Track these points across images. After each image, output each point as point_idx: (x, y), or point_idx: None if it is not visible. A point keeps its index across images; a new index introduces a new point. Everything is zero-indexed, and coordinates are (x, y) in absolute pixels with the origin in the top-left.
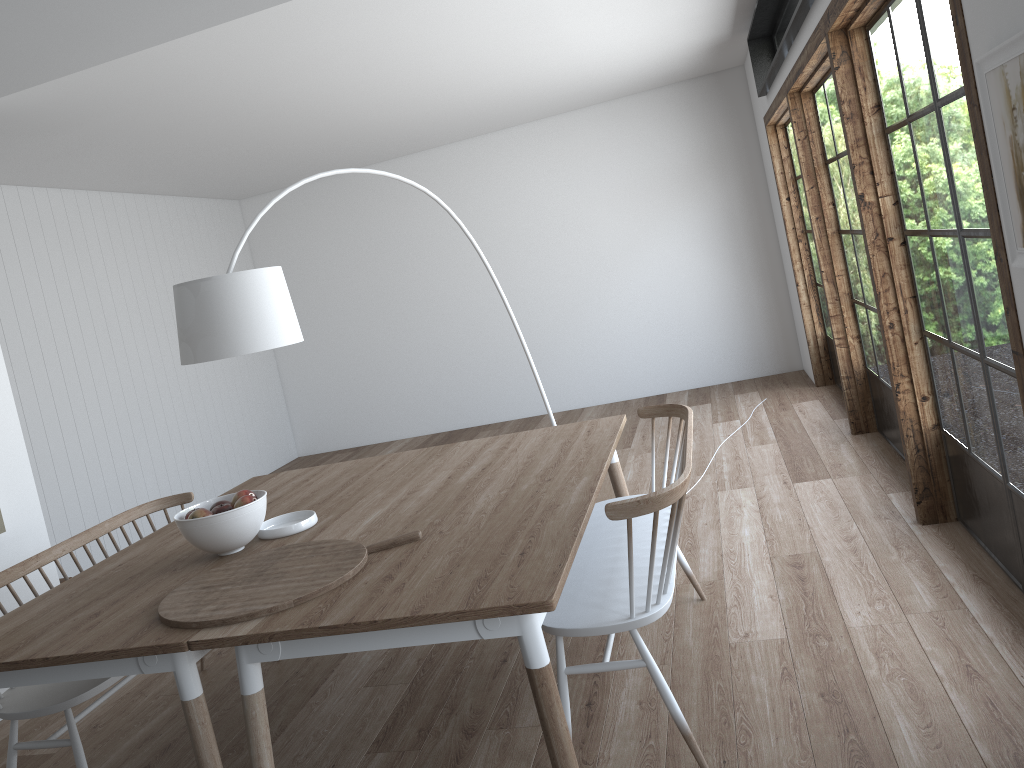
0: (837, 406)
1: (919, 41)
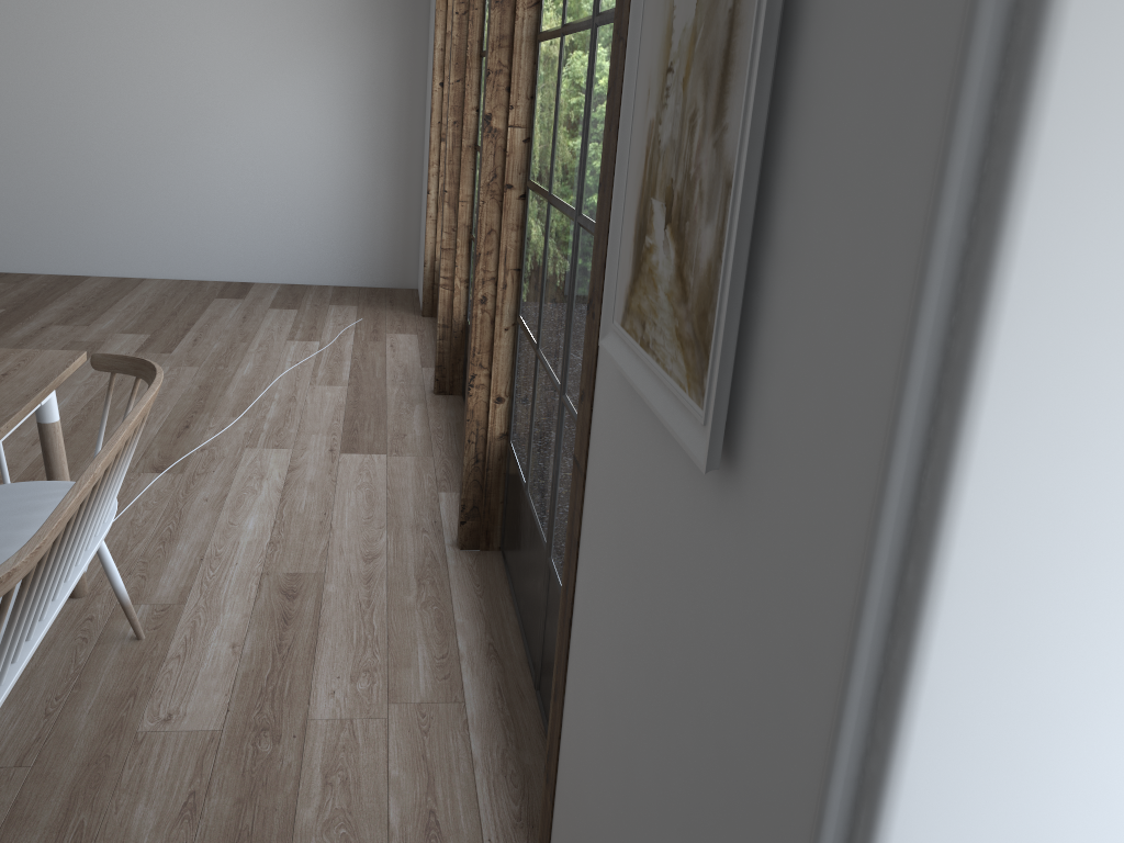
0: (433, 349)
1: None
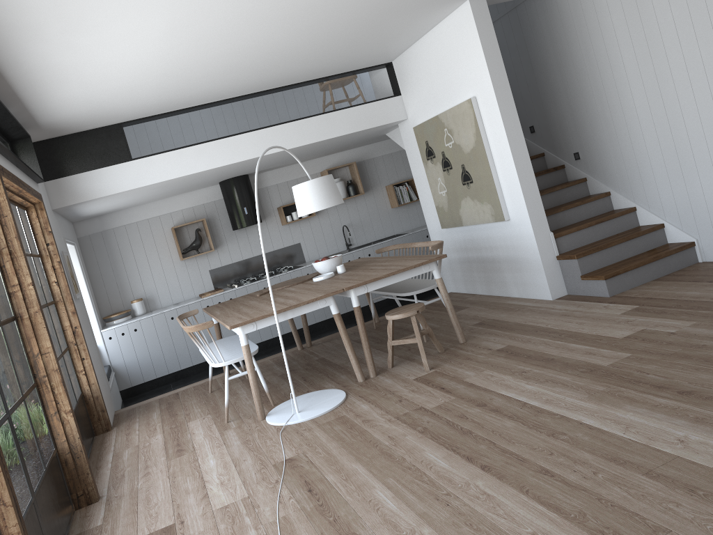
0: None
1: None
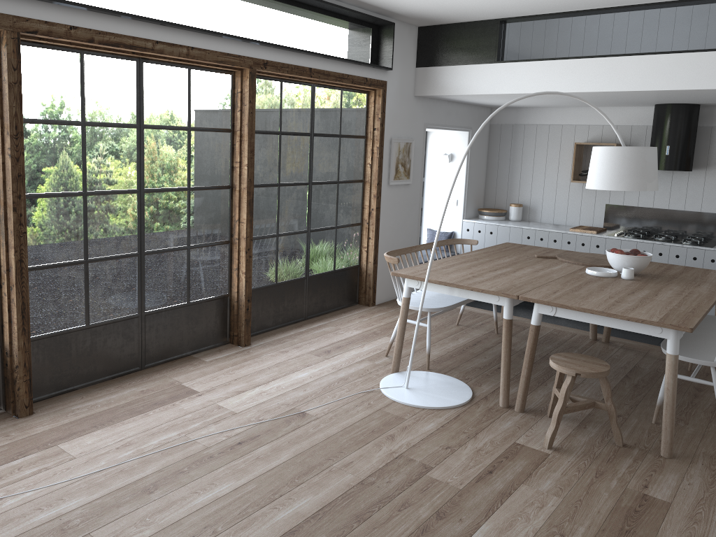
0: None
1: (307, 108)
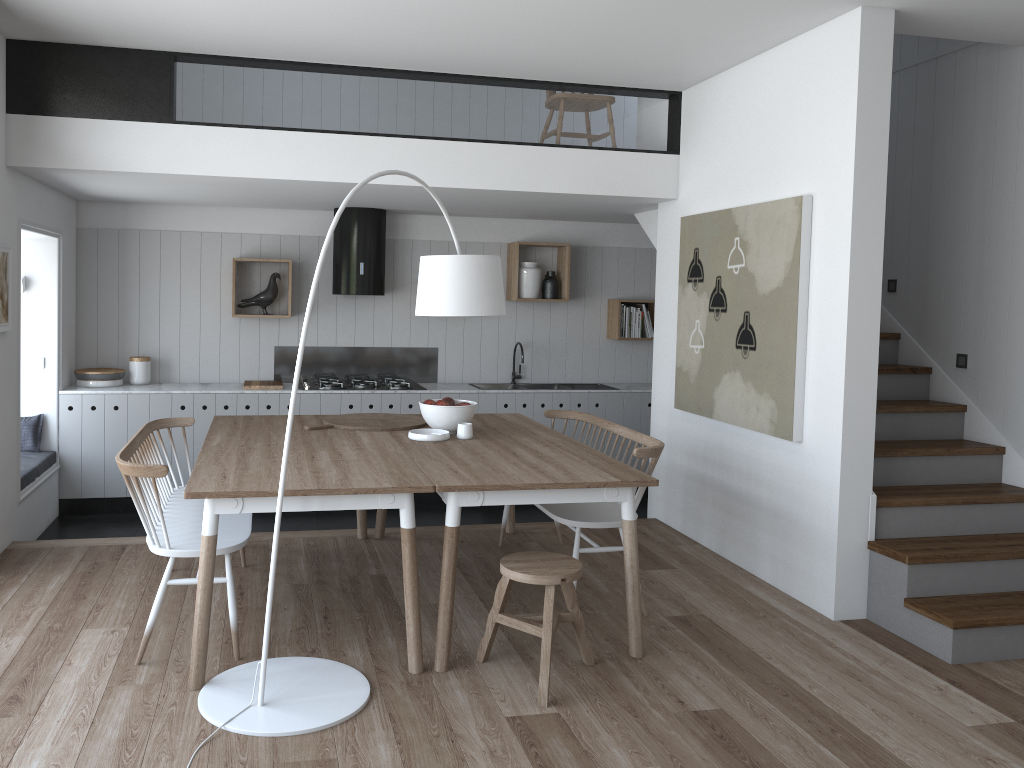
0: None
1: None
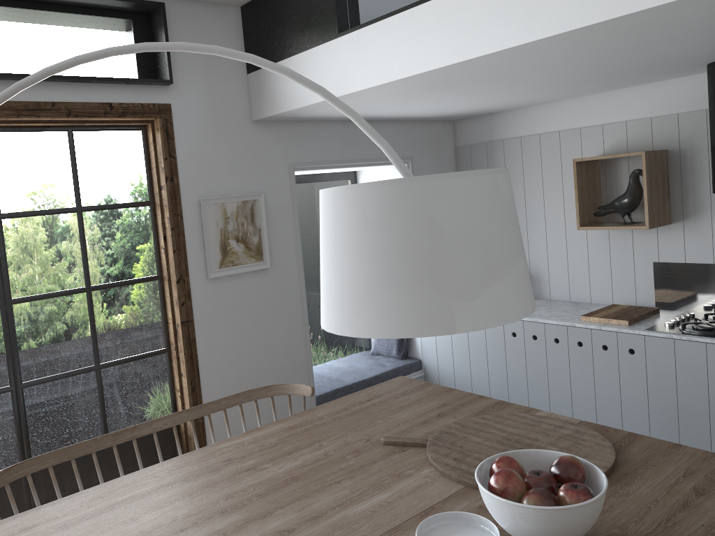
0: None
1: None
